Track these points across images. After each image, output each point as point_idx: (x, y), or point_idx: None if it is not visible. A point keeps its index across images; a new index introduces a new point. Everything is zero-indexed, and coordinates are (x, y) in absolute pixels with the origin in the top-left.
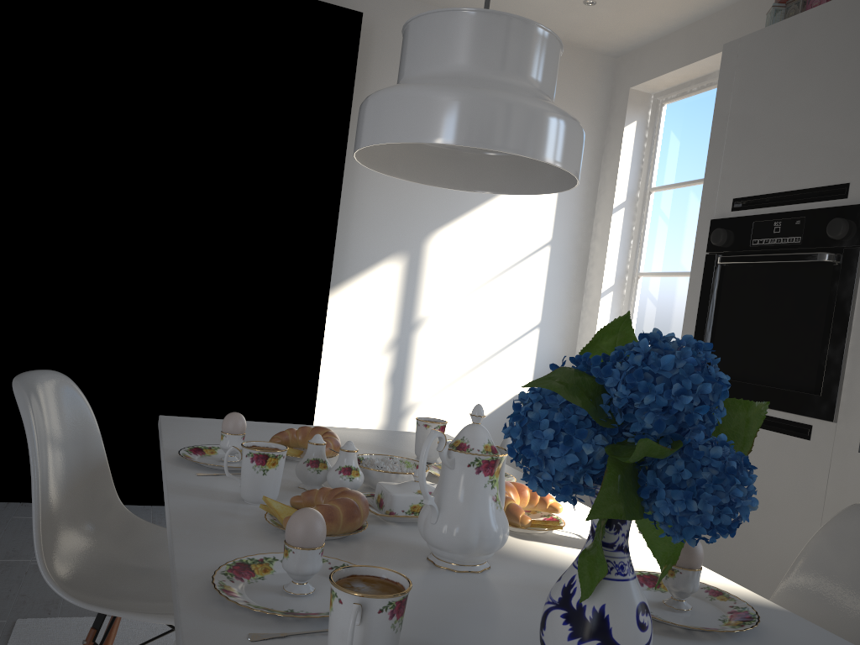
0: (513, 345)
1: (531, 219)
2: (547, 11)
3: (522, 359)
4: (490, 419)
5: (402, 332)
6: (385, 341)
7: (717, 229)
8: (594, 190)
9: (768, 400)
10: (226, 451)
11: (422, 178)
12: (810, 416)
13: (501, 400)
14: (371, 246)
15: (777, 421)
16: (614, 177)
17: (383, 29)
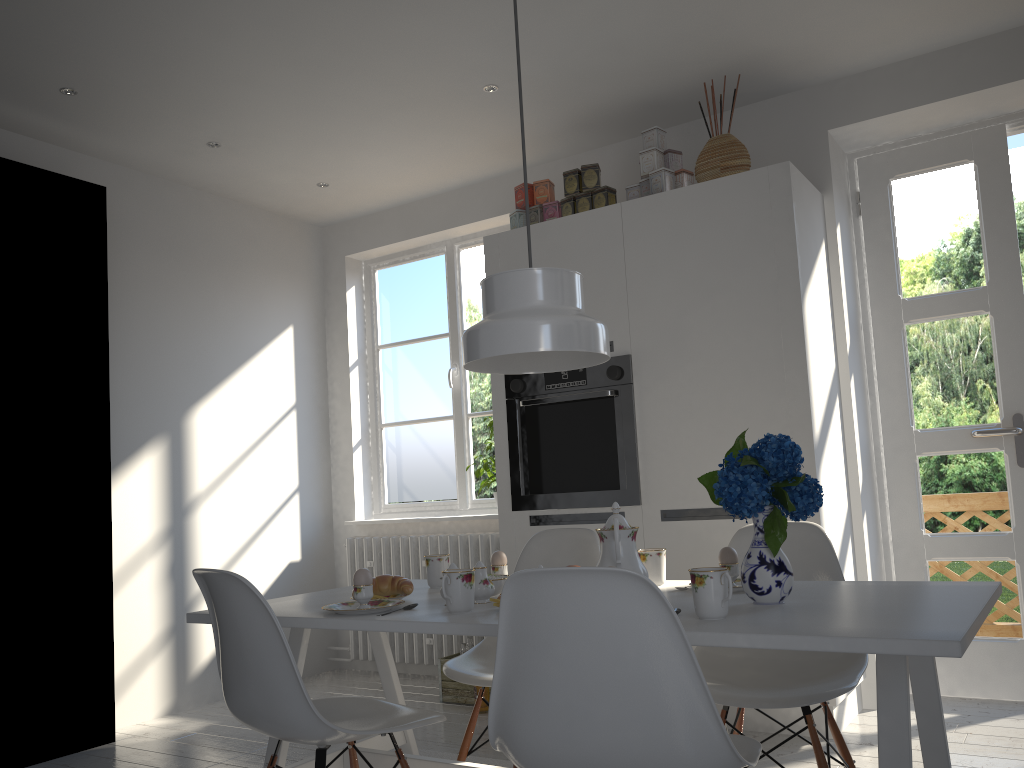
0: (279, 513)
1: (276, 385)
2: (278, 188)
3: (289, 525)
4: (270, 594)
5: (175, 520)
6: (159, 532)
7: (515, 380)
8: (323, 351)
9: (586, 501)
10: (364, 600)
11: (474, 367)
12: (622, 505)
13: (277, 571)
14: (131, 431)
15: (596, 515)
16: (344, 338)
17: (112, 201)
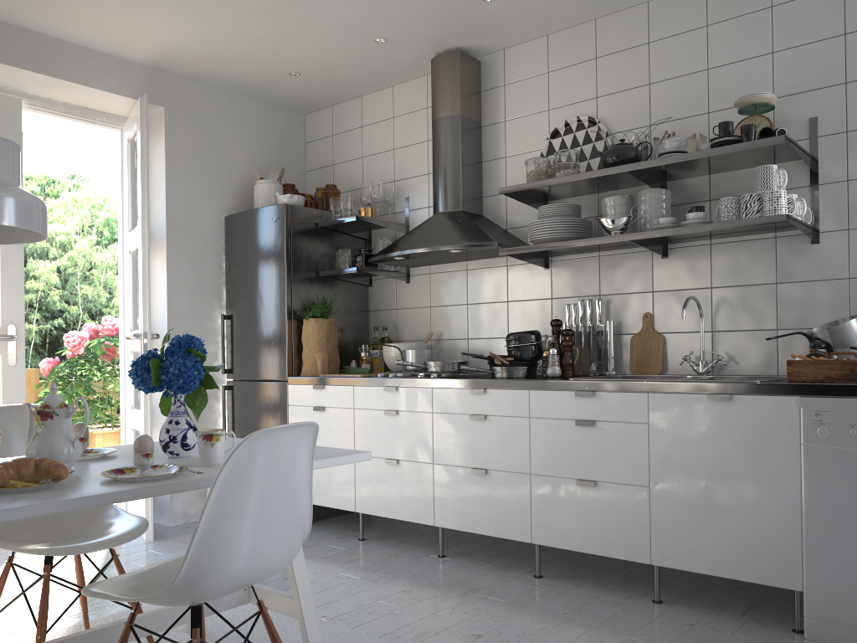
0: None
1: None
2: None
3: None
4: None
5: None
6: None
7: None
8: None
9: None
10: None
11: None
12: None
13: None
14: None
15: None
16: None
17: None
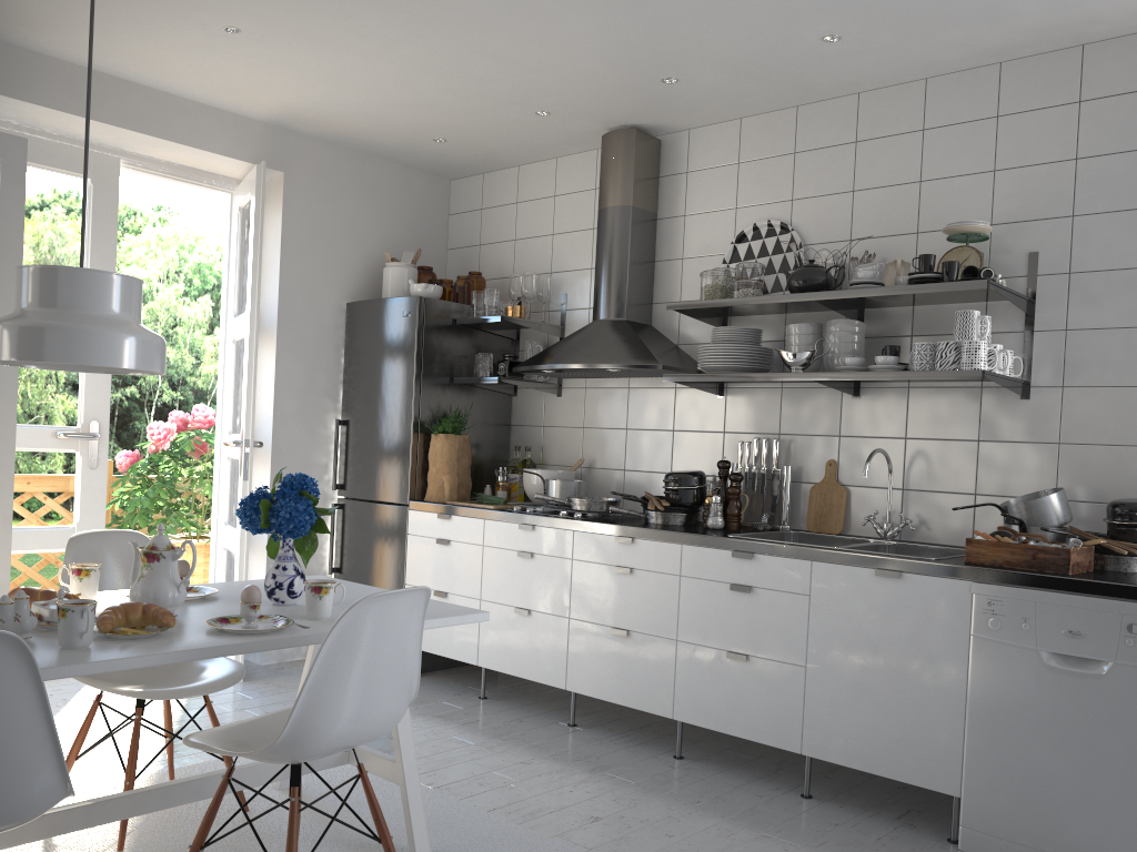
0: None
1: None
2: None
3: None
4: None
5: None
6: None
7: None
8: None
9: None
10: None
11: None
12: None
13: None
14: None
15: None
16: None
17: None
